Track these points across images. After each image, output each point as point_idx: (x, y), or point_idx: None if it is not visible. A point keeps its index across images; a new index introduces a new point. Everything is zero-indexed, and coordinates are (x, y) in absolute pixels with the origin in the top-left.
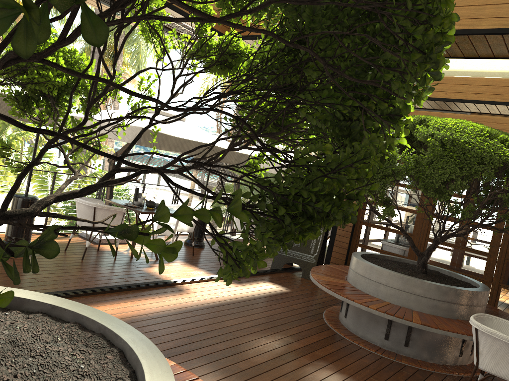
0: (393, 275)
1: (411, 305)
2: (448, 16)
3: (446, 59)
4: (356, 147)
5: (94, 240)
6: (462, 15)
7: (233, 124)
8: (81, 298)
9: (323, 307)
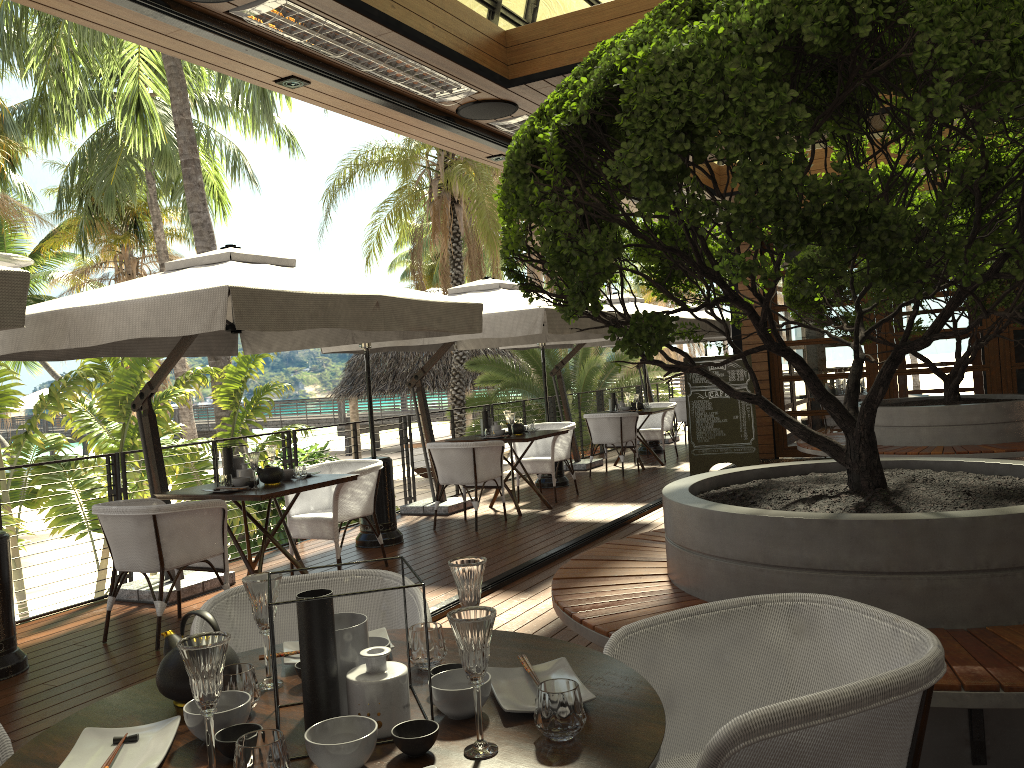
0: (935, 410)
1: (971, 440)
2: None
3: None
4: None
5: (437, 512)
6: None
7: None
8: (570, 556)
9: None
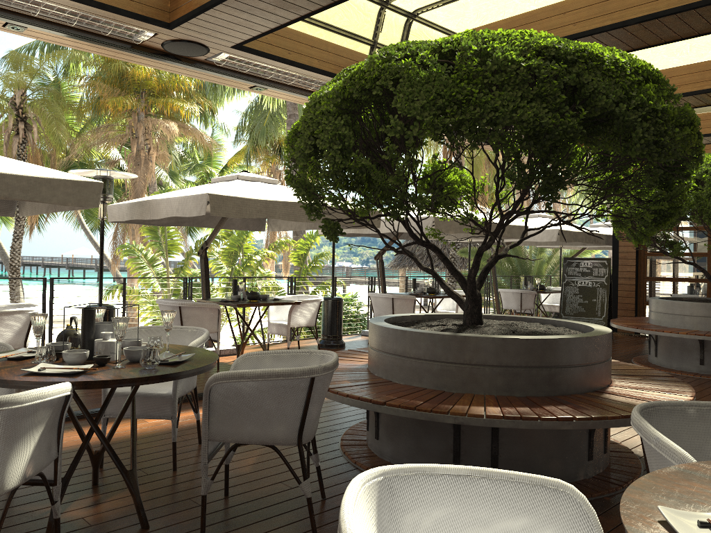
0: (695, 305)
1: None
2: (701, 146)
3: (703, 156)
4: (676, 189)
5: None
6: (710, 77)
7: (588, 193)
8: None
9: (629, 357)
